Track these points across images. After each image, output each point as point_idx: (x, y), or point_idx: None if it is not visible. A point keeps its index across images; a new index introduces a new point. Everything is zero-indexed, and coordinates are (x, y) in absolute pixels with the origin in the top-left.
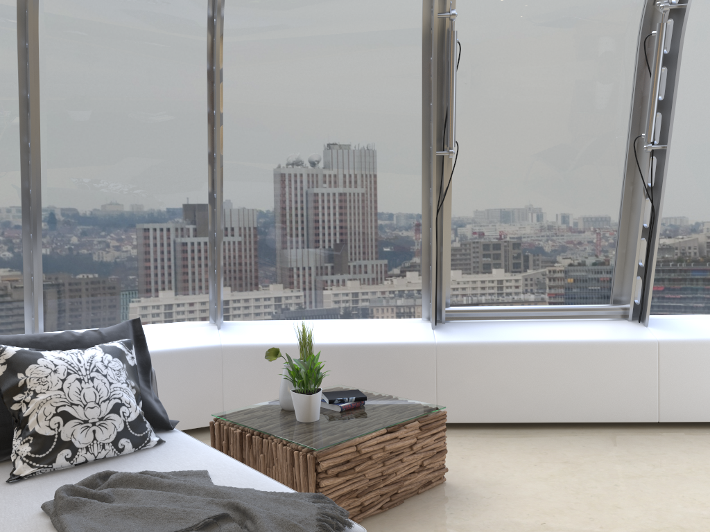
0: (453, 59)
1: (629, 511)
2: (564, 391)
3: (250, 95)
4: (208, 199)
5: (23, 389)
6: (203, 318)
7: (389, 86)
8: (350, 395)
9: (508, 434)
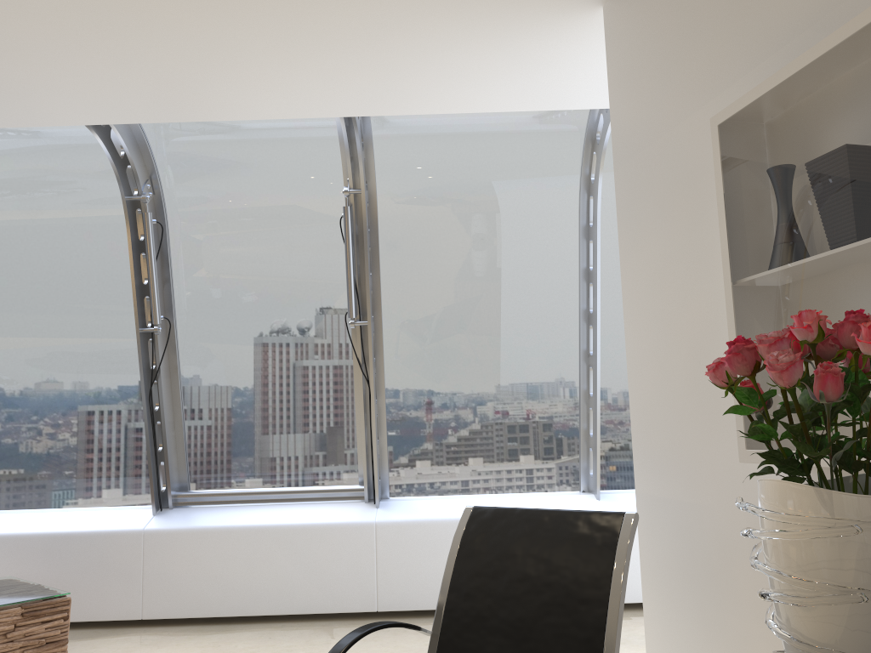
0: (148, 239)
1: None
2: (279, 580)
3: None
4: None
5: None
6: None
7: (107, 263)
8: None
9: (211, 629)
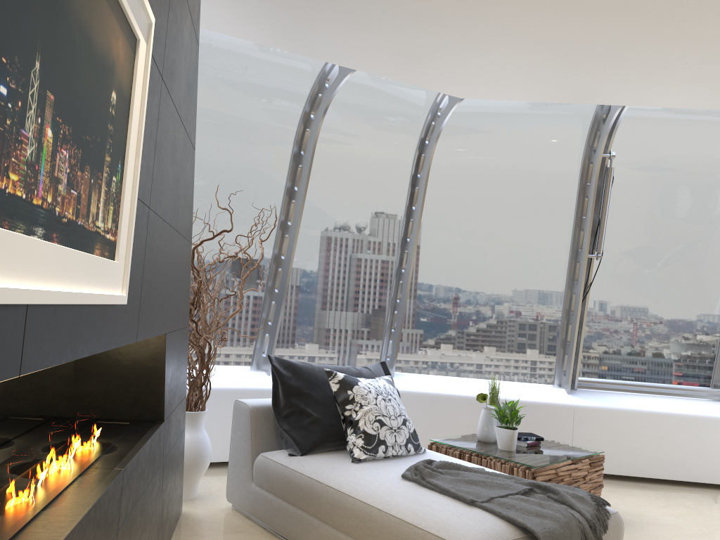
0: (609, 188)
1: None
2: (676, 454)
3: (441, 197)
4: (394, 272)
5: (352, 401)
6: None
7: (550, 200)
8: (530, 436)
9: (630, 485)
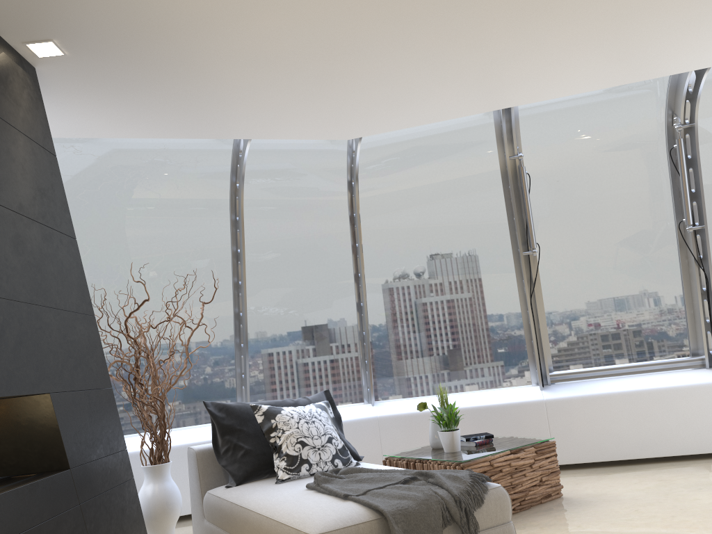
0: (525, 186)
1: (705, 500)
2: (658, 430)
3: (380, 229)
4: (356, 307)
5: (275, 429)
6: (359, 399)
7: (481, 209)
8: (481, 435)
9: (615, 469)
